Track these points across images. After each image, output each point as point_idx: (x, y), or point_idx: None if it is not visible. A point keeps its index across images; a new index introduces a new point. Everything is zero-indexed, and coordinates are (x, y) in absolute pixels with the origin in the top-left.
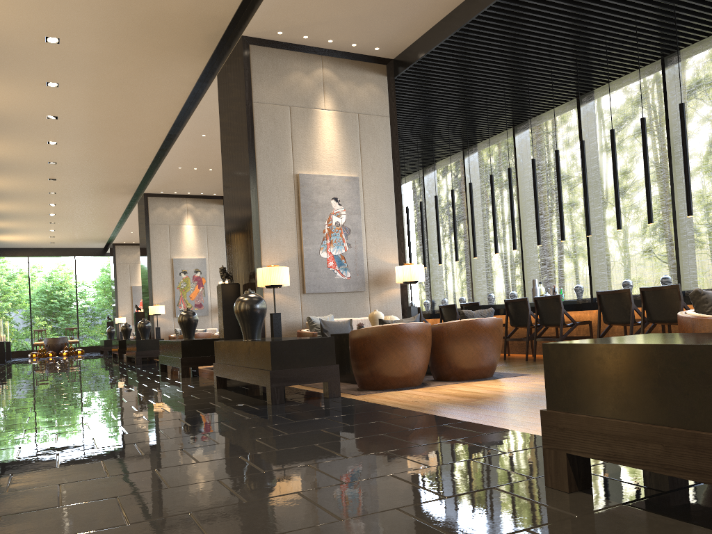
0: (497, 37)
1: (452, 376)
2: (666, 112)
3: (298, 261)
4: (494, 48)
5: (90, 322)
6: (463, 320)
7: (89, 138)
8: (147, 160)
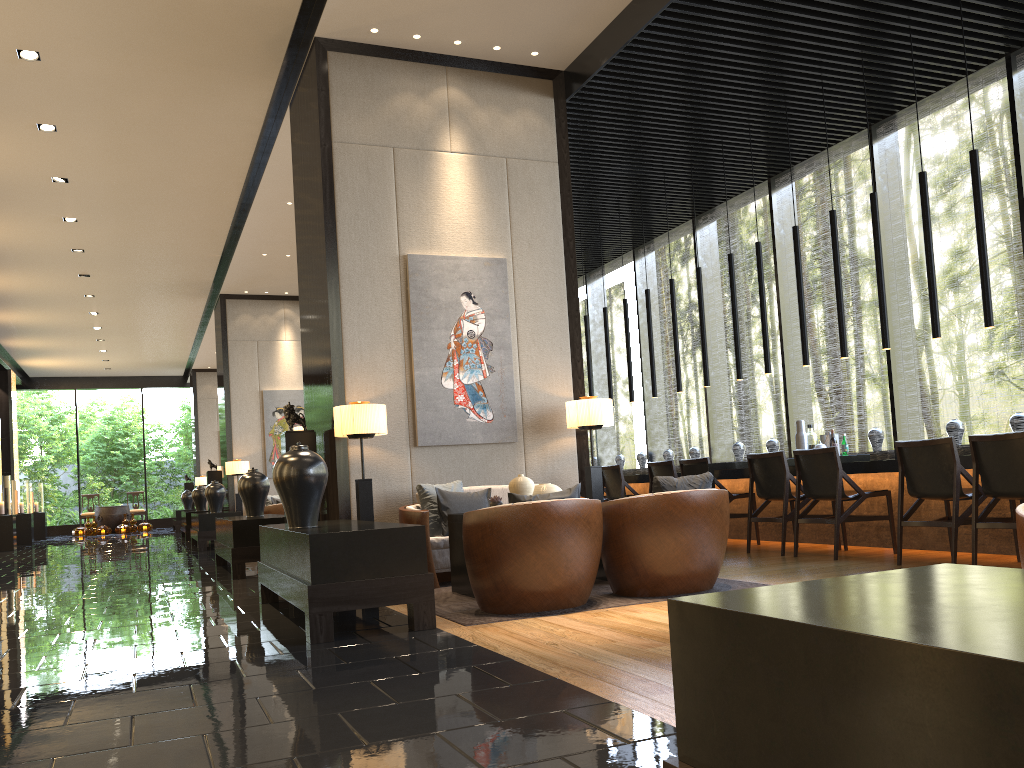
0: (726, 25)
1: (641, 589)
2: (1015, 143)
3: (406, 394)
4: (723, 44)
5: (165, 484)
6: (657, 495)
7: (123, 212)
8: (217, 243)
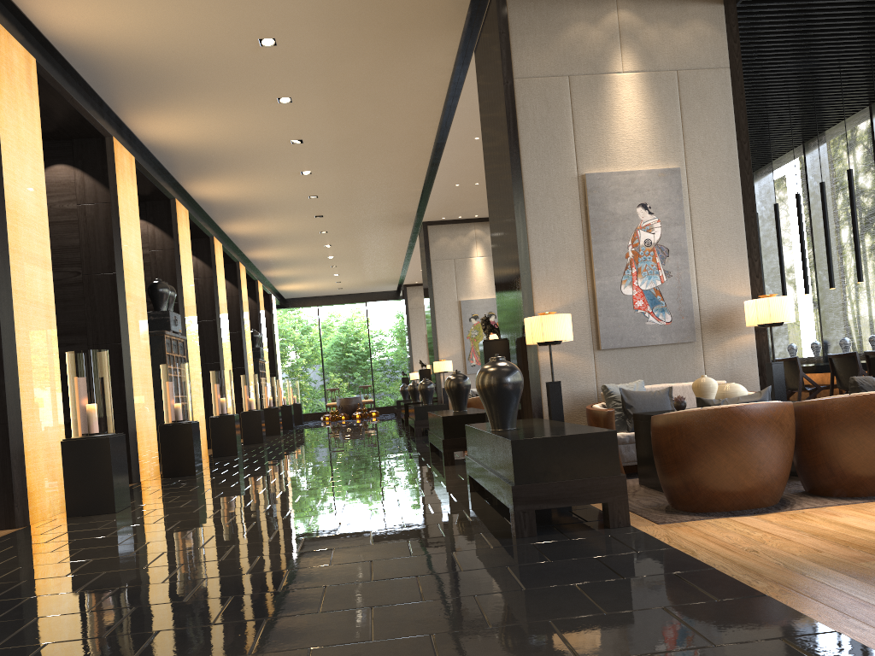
0: None
1: (838, 489)
2: None
3: (589, 302)
4: None
5: (386, 378)
6: (855, 396)
7: (344, 162)
8: (418, 180)
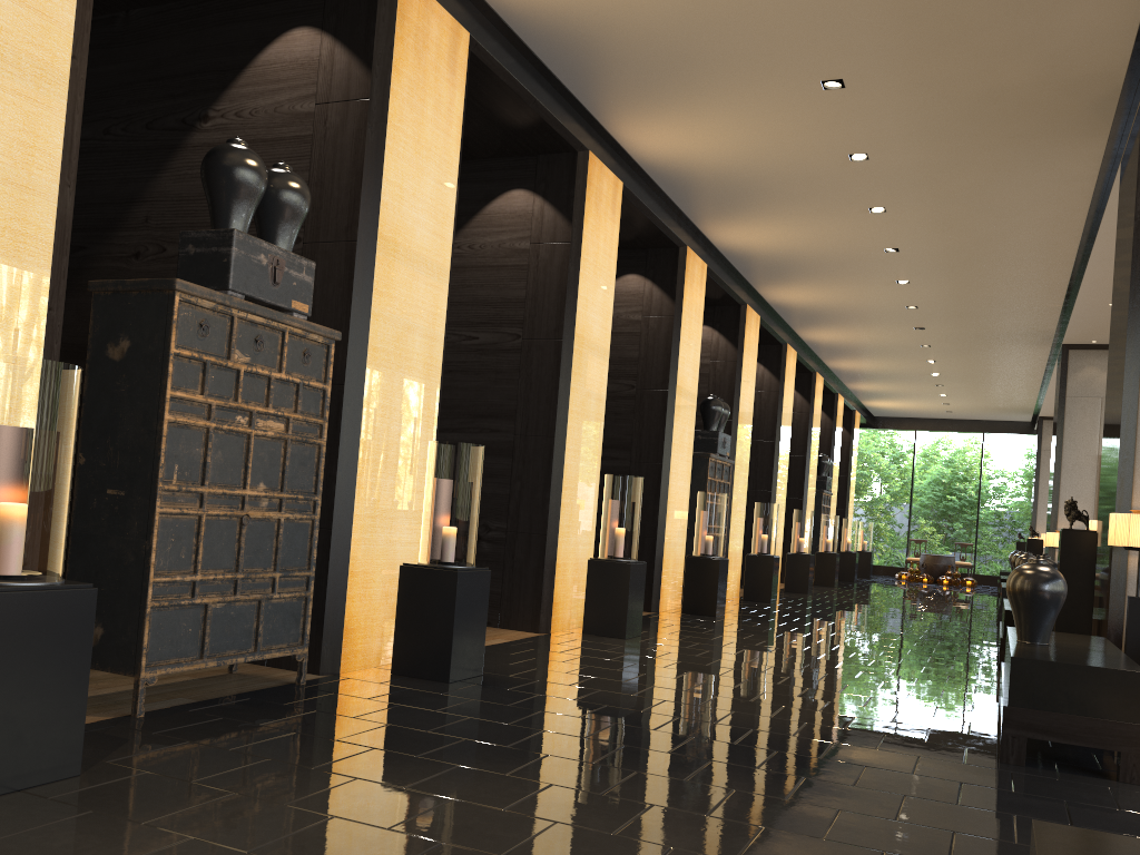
0: None
1: None
2: None
3: None
4: None
5: (998, 538)
6: None
7: (952, 272)
8: (1056, 294)
